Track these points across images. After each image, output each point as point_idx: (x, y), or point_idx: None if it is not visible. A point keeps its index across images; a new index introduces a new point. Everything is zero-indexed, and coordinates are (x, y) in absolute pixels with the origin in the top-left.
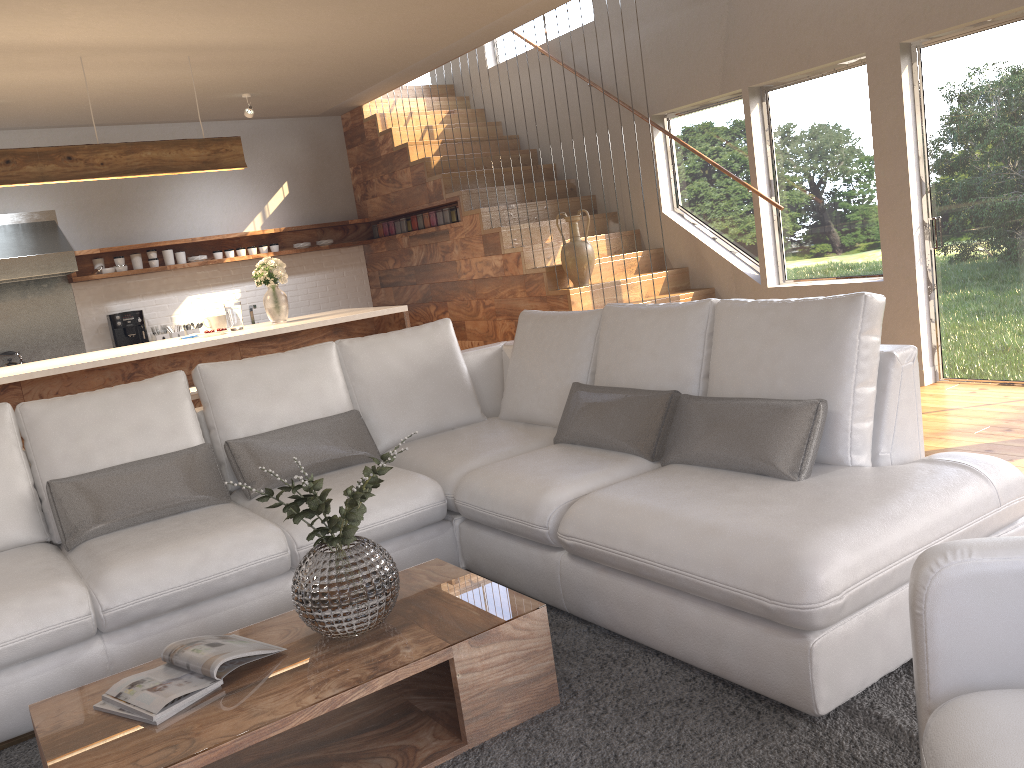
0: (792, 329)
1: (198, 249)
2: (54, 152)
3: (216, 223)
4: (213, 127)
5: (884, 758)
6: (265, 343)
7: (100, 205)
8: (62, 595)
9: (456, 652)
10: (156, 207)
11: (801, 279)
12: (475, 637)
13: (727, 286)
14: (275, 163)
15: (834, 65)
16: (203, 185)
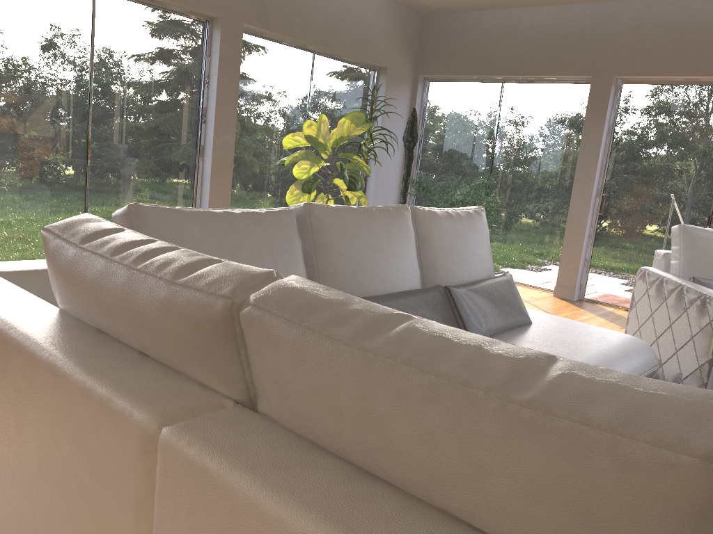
0: (473, 229)
1: None
2: None
3: None
4: None
5: None
6: None
7: None
8: None
9: None
10: None
11: None
12: None
13: None
14: None
15: None
16: None
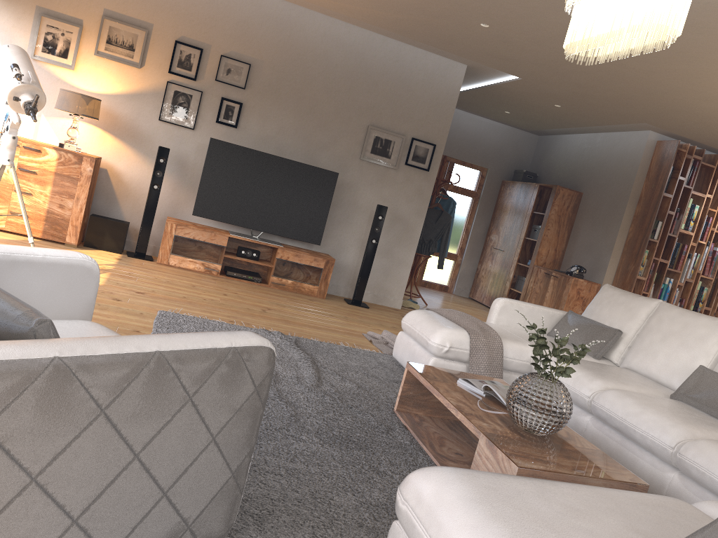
0: None
1: None
2: None
3: None
4: None
5: None
6: None
7: None
8: (589, 382)
9: (480, 438)
10: None
11: None
12: (488, 440)
13: None
14: None
15: None
16: None
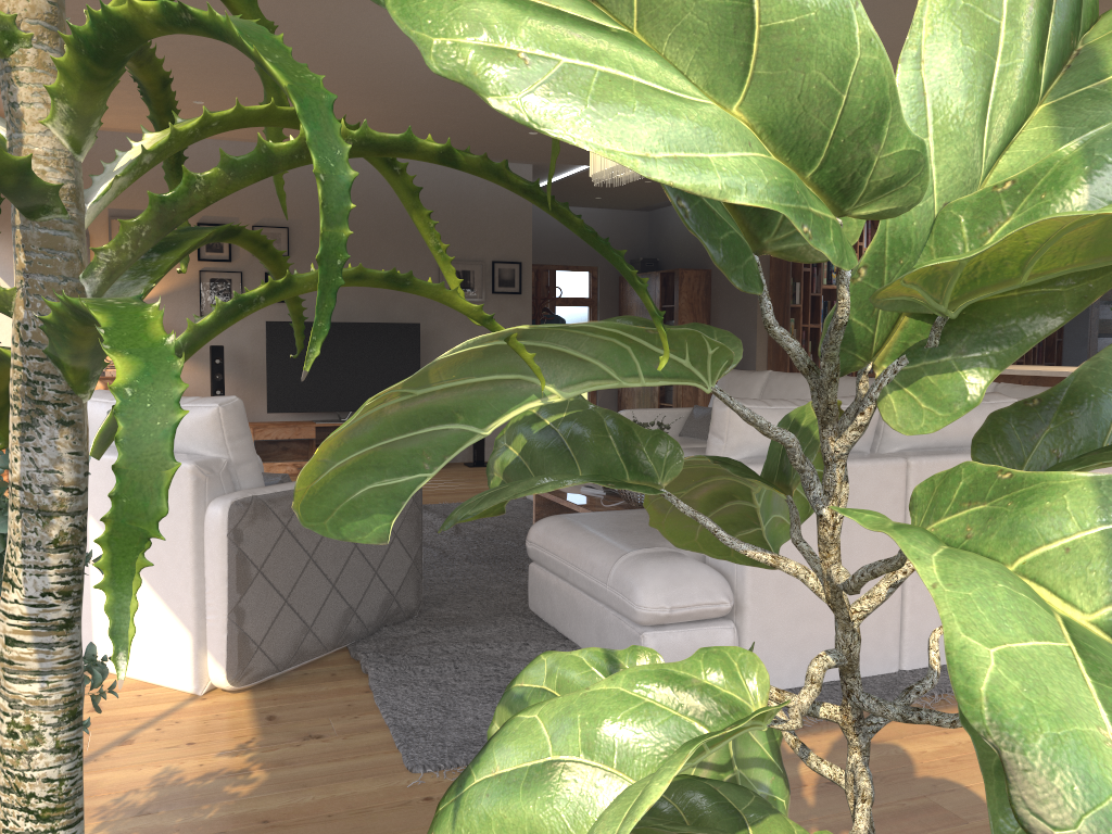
0: None
1: None
2: None
3: None
4: None
5: (489, 620)
6: None
7: None
8: None
9: None
10: None
11: None
12: None
13: None
14: None
15: None
16: None
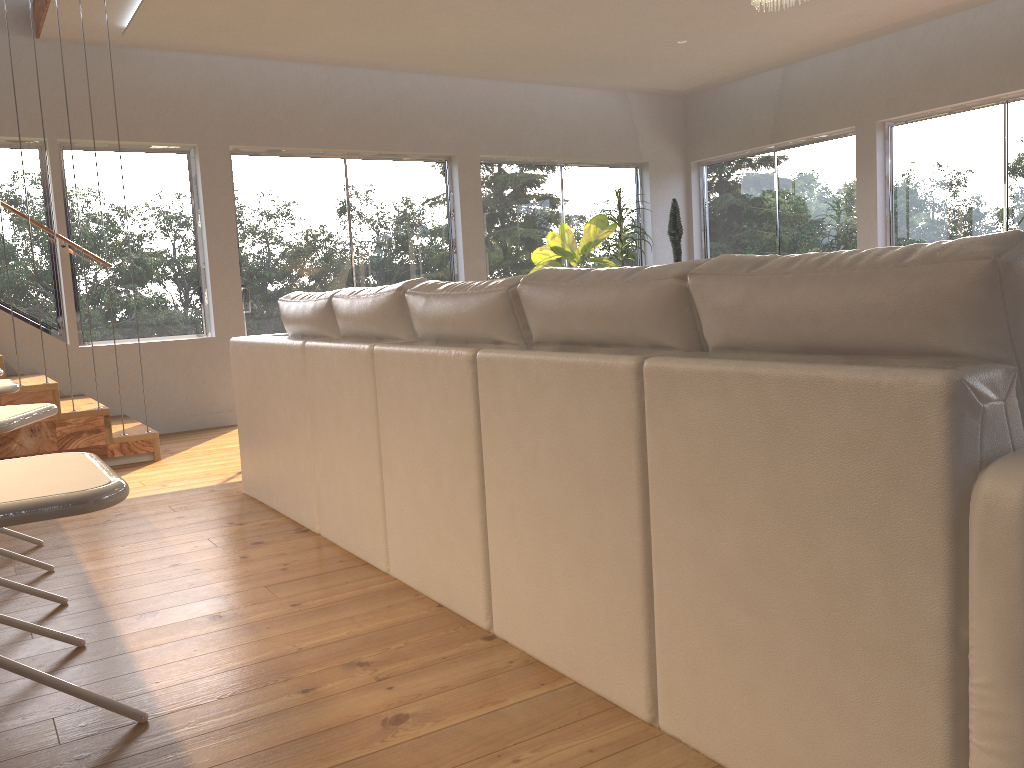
0: None
1: None
2: None
3: None
4: None
5: None
6: None
7: None
8: None
9: None
10: None
11: (105, 340)
12: None
13: (17, 348)
14: None
15: (149, 145)
16: None
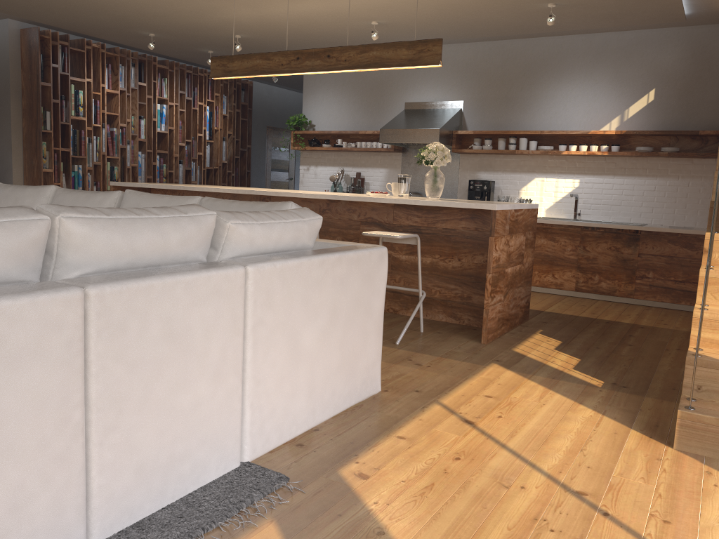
0: None
1: (553, 141)
2: (321, 52)
3: (576, 121)
4: (597, 38)
5: None
6: (413, 212)
7: (493, 99)
8: None
9: None
10: (532, 104)
11: None
12: None
13: None
14: (648, 71)
15: None
16: (574, 88)
